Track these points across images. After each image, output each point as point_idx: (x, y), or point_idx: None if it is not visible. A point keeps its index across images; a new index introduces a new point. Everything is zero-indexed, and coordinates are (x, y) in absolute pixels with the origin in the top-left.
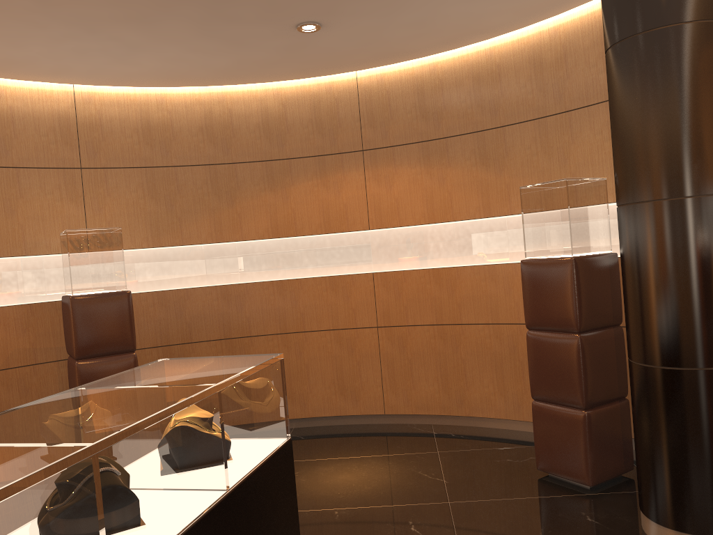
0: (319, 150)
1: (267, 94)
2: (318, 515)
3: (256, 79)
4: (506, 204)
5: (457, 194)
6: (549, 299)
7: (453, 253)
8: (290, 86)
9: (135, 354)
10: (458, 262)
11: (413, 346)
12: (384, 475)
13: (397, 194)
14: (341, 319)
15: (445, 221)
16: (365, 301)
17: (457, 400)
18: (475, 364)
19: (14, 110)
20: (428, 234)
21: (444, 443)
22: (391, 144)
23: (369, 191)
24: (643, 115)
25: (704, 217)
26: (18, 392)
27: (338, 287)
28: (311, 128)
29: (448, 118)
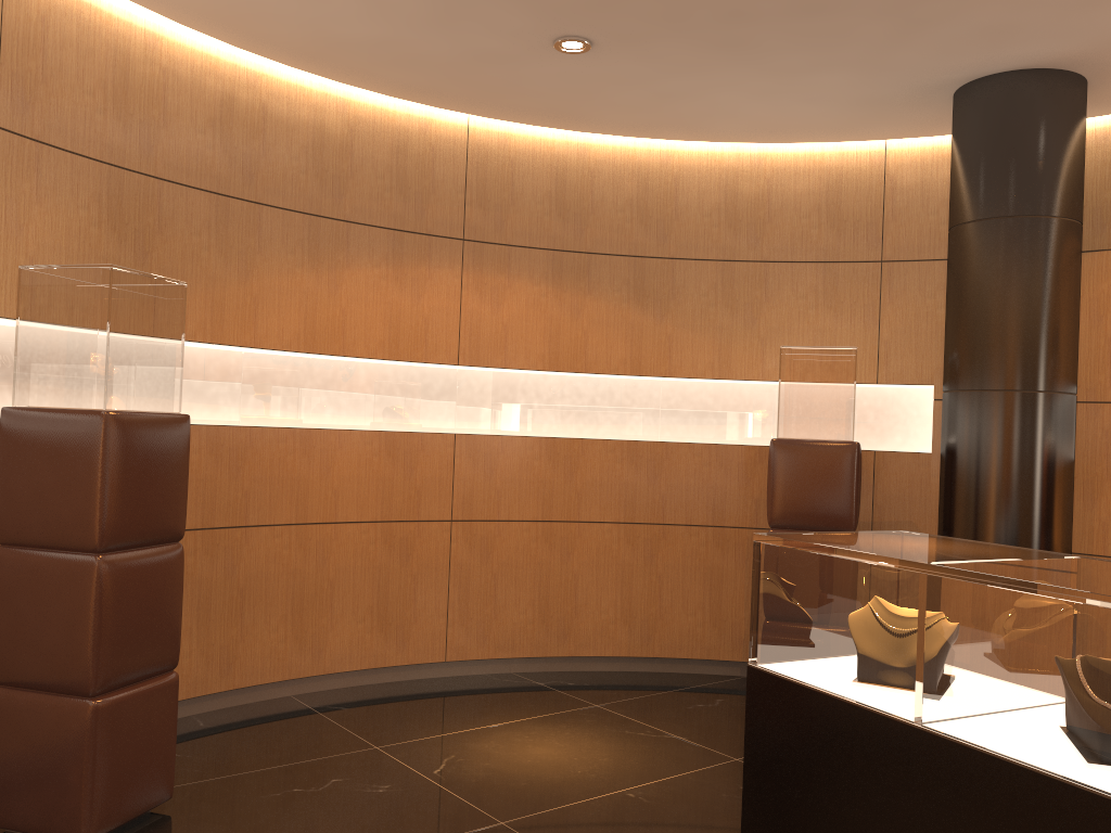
0: (396, 220)
1: (327, 101)
2: (614, 802)
3: (337, 72)
4: (664, 362)
5: (596, 336)
6: (817, 491)
7: (579, 419)
8: (365, 101)
9: (182, 546)
10: (585, 432)
11: (502, 553)
12: (590, 741)
13: (508, 319)
14: (396, 504)
15: (574, 371)
16: (438, 478)
17: (558, 633)
18: (592, 580)
19: None
20: (546, 386)
21: (581, 694)
22: (508, 242)
23: (465, 306)
24: (1028, 300)
25: (1067, 415)
26: None
27: (398, 451)
28: (389, 181)
29: (596, 226)
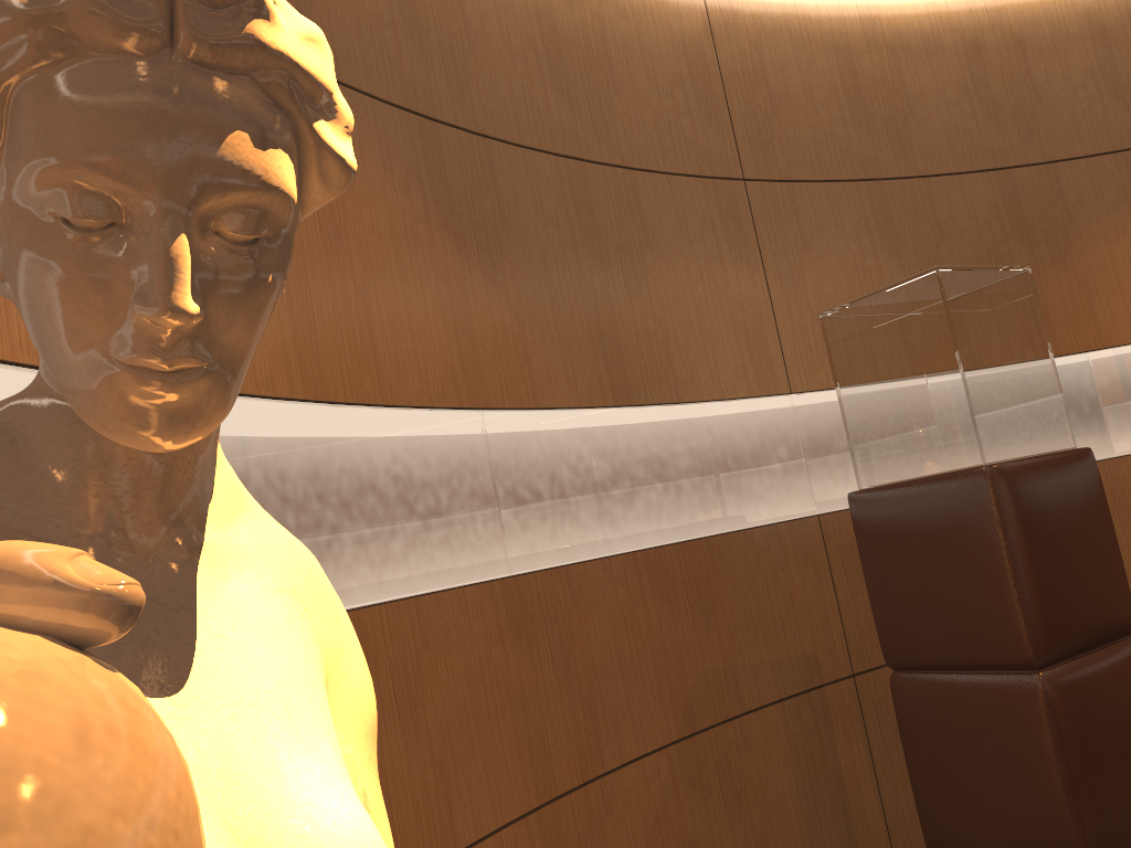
0: None
1: None
2: None
3: None
4: None
5: None
6: None
7: None
8: None
9: None
10: None
11: None
12: None
13: None
14: None
15: None
16: None
17: None
18: None
19: (604, 25)
20: None
21: None
22: None
23: None
24: None
25: None
26: (723, 805)
27: None
28: None
29: None
